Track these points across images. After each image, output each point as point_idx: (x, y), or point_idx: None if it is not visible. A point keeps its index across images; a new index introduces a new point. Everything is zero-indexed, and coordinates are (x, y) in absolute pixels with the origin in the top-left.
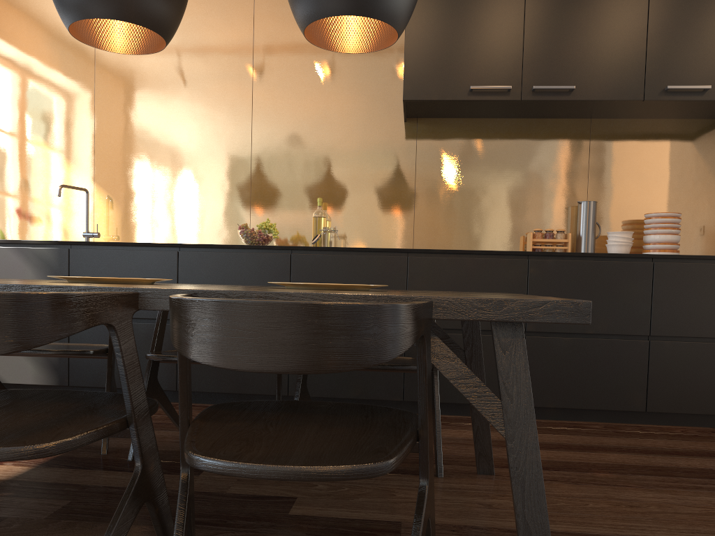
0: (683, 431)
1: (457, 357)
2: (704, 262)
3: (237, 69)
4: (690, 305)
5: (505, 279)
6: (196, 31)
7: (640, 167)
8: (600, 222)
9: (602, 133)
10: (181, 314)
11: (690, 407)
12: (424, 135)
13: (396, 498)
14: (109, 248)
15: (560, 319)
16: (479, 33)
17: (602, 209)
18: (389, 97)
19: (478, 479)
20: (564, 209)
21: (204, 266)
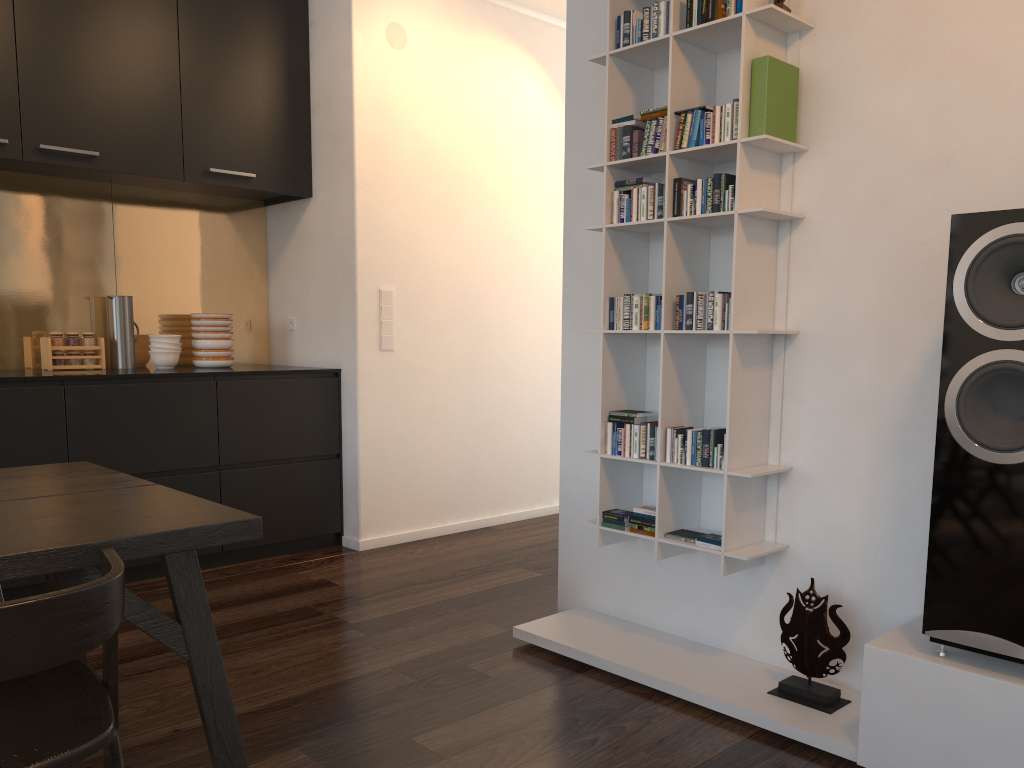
0: (264, 566)
1: (131, 592)
2: (267, 378)
3: None
4: (258, 426)
5: (34, 415)
6: None
7: (179, 251)
8: (136, 320)
9: (128, 204)
10: None
11: (267, 538)
12: None
13: None
14: None
15: (237, 539)
16: None
17: (138, 303)
18: None
19: None
20: (88, 303)
21: None
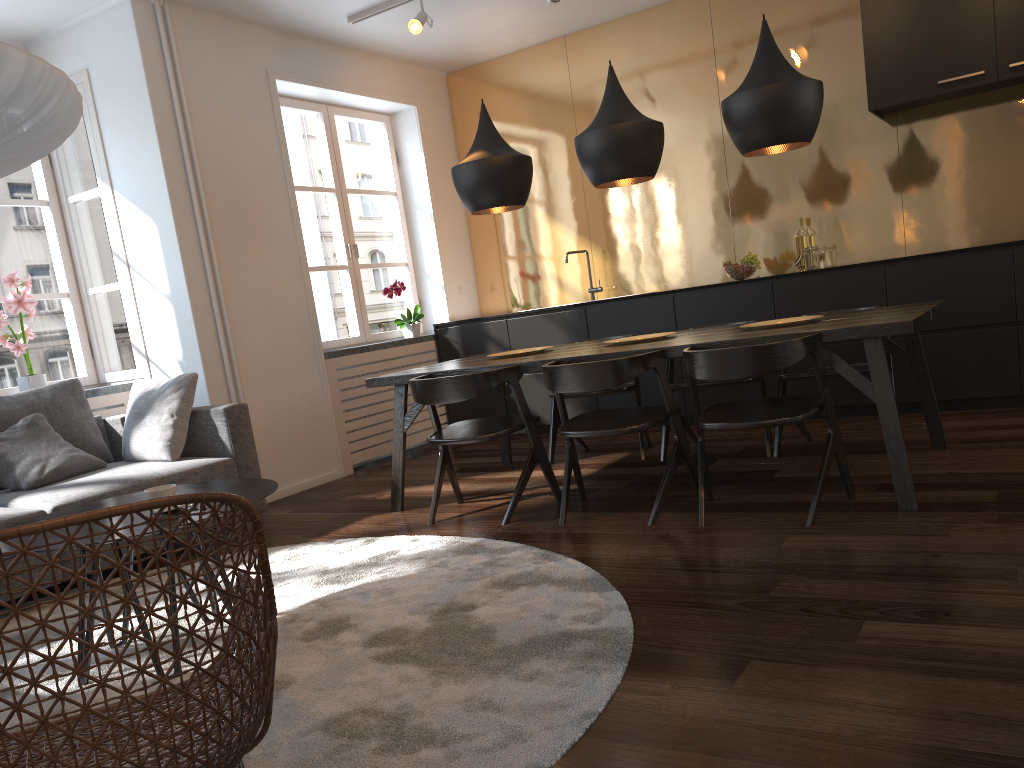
0: None
1: (844, 361)
2: None
3: (704, 106)
4: None
5: (988, 273)
6: (661, 79)
7: None
8: None
9: None
10: (689, 359)
11: None
12: (905, 129)
13: (853, 465)
14: (616, 303)
15: (894, 333)
16: (943, 23)
17: None
18: (862, 97)
19: (930, 452)
20: None
21: (696, 306)
